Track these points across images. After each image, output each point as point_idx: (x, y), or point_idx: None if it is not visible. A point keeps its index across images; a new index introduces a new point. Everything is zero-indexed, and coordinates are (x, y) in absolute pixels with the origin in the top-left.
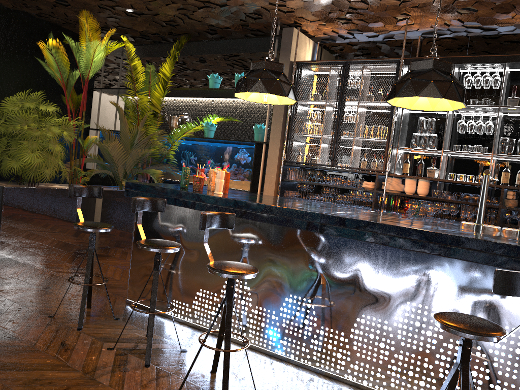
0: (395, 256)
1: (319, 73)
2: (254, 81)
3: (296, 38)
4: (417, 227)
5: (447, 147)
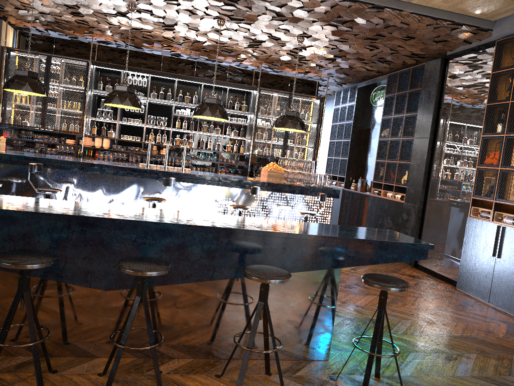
0: (118, 179)
1: (21, 55)
2: (23, 84)
3: (4, 28)
4: (127, 166)
5: (118, 118)
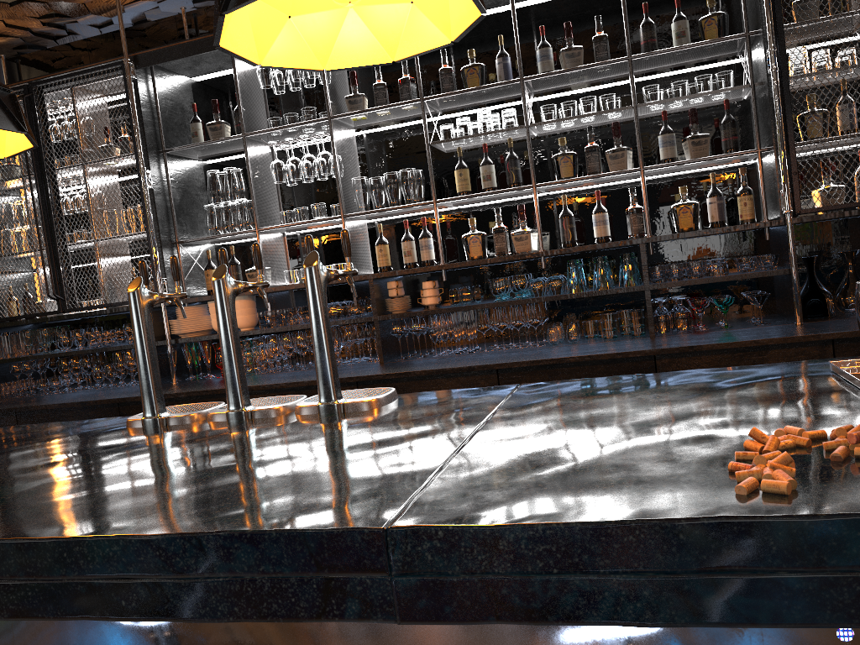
0: None
1: None
2: None
3: None
4: None
5: (278, 218)
